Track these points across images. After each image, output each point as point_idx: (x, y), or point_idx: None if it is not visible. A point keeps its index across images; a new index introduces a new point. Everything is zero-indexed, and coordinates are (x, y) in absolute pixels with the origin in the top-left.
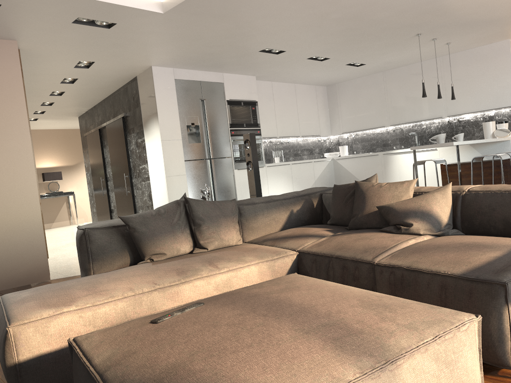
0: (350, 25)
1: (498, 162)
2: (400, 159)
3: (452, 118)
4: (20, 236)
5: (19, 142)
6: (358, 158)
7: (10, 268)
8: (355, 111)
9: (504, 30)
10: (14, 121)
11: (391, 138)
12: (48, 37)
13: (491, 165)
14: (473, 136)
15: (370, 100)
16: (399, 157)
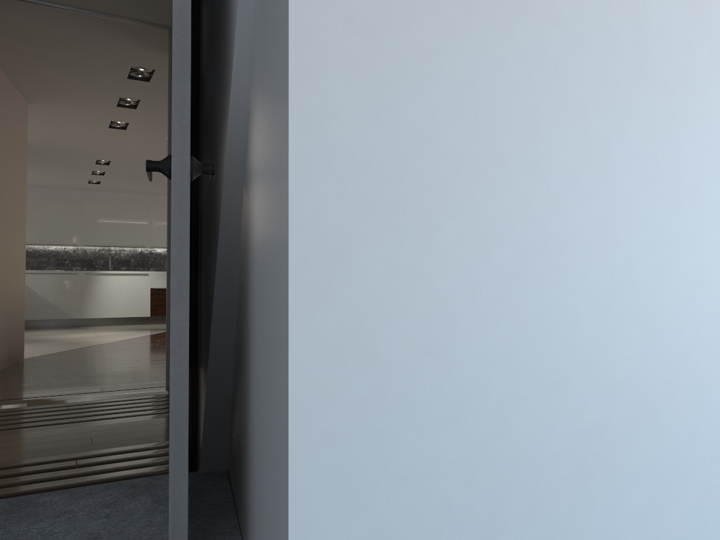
0: None
1: None
2: (106, 280)
3: (145, 249)
4: (20, 307)
5: (24, 208)
6: (48, 275)
7: (16, 341)
8: (35, 223)
9: None
10: (24, 186)
11: (71, 259)
12: (56, 113)
13: None
14: (164, 267)
15: (59, 215)
16: (106, 278)
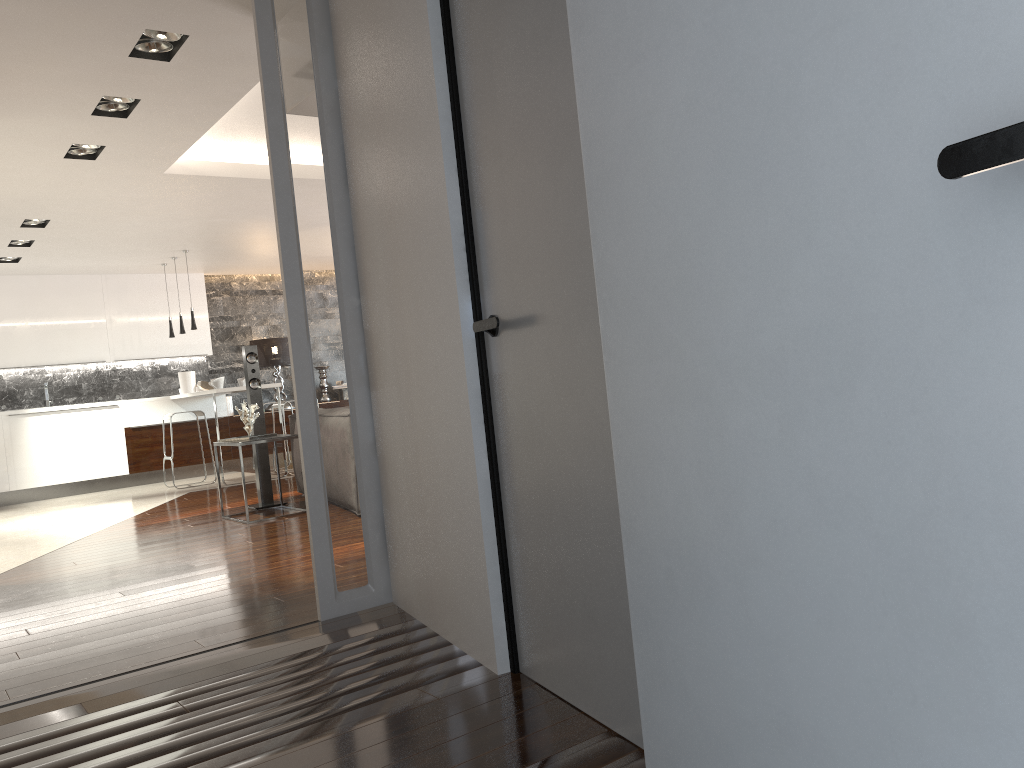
0: (191, 228)
1: (211, 422)
2: (47, 423)
3: (105, 364)
4: None
5: None
6: None
7: None
8: None
9: (230, 265)
10: None
11: None
12: None
13: (203, 426)
14: (139, 392)
15: None
16: (46, 419)
